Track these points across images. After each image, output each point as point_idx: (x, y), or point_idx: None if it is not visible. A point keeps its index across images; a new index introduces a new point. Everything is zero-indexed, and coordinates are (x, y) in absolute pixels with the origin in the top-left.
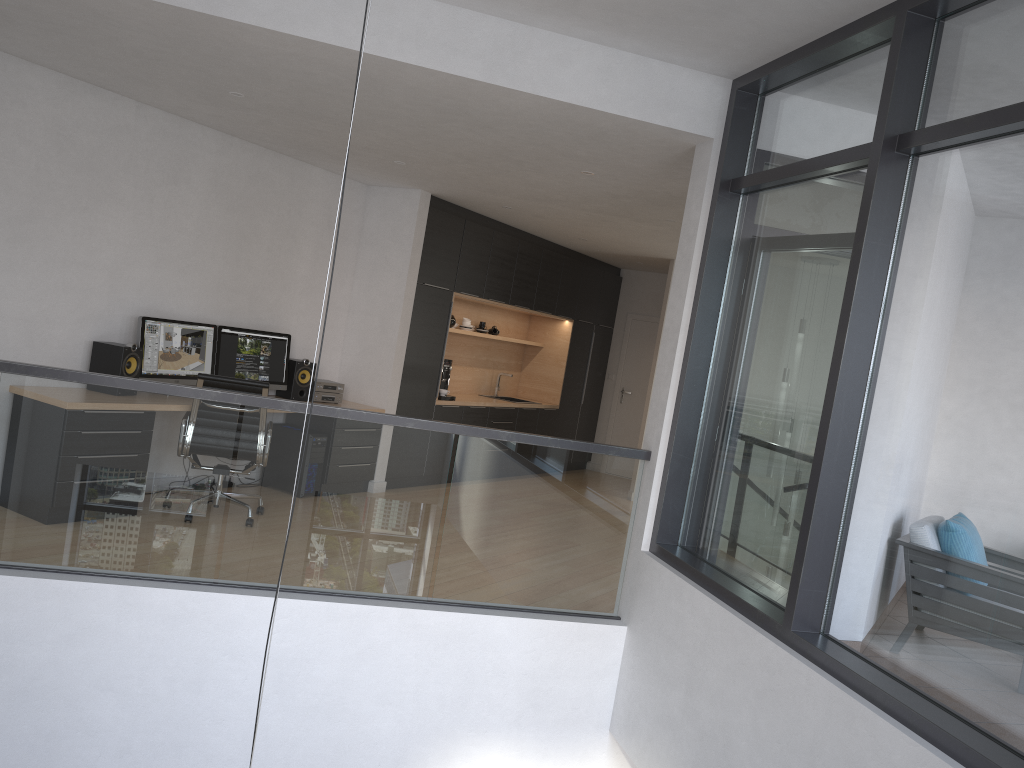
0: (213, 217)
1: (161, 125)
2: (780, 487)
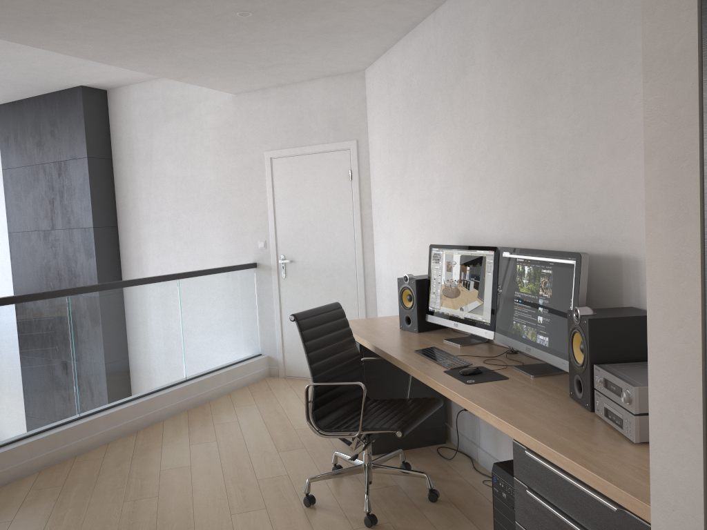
0: (499, 88)
1: (448, 18)
2: None
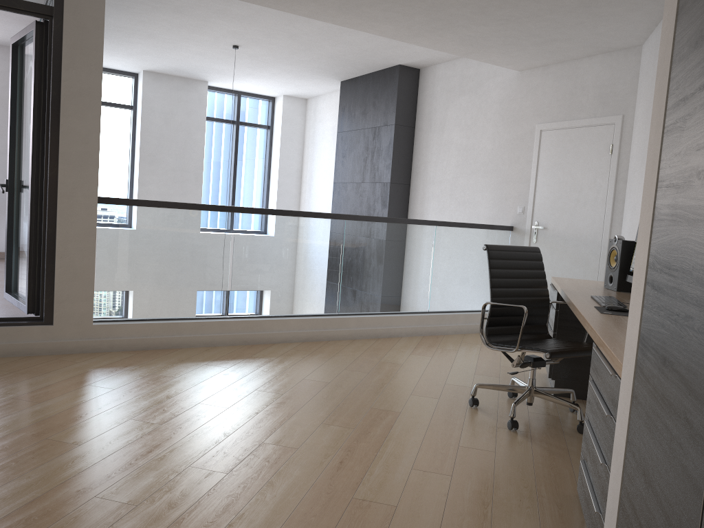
0: None
1: None
2: None
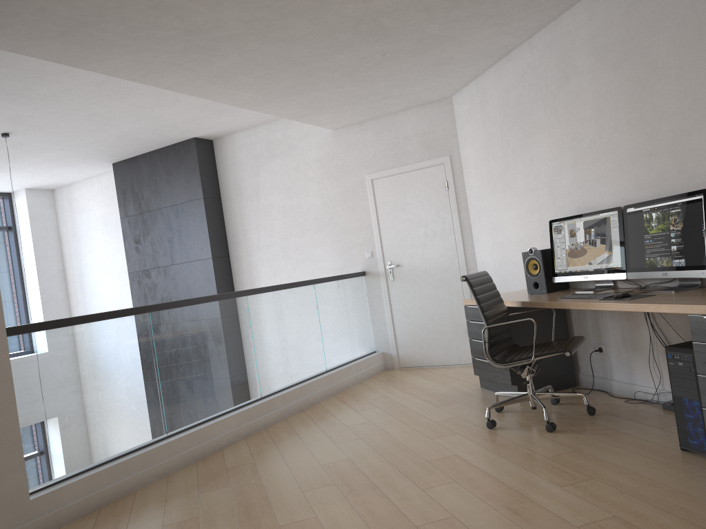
0: (605, 87)
1: (545, 42)
2: None
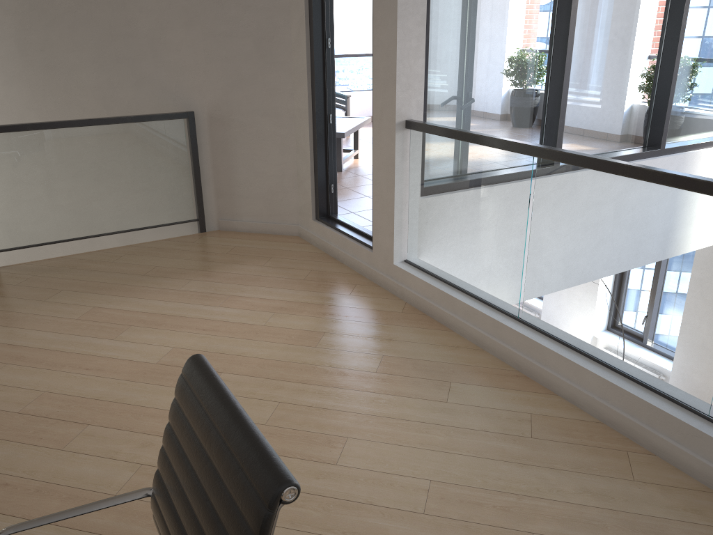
0: None
1: None
2: (509, 102)
